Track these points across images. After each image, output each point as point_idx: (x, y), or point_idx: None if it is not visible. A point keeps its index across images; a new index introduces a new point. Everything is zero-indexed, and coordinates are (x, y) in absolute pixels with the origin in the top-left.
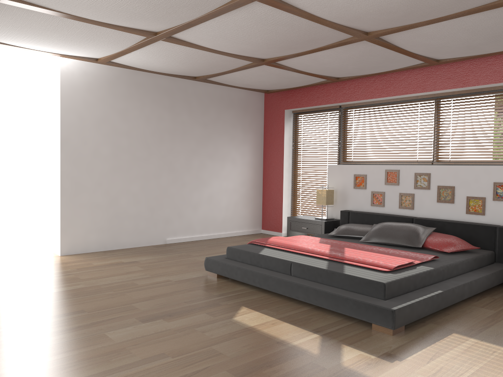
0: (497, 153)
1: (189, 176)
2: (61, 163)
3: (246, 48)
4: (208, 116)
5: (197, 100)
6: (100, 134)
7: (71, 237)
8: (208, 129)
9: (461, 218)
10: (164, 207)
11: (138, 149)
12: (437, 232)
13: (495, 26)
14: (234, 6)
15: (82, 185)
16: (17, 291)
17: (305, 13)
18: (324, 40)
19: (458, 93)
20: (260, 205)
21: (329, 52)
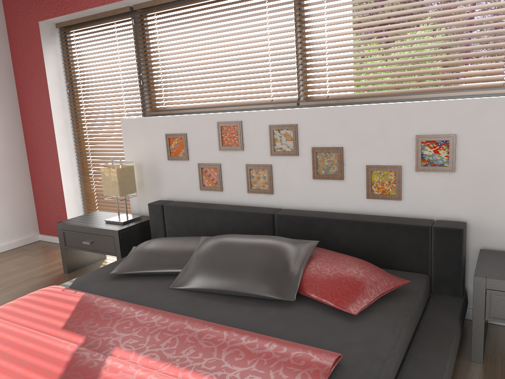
0: (413, 77)
1: None
2: None
3: None
4: None
5: None
6: None
7: None
8: None
9: (360, 207)
10: None
11: None
12: (319, 239)
13: None
14: None
15: None
16: None
17: None
18: None
19: None
20: (29, 195)
21: None
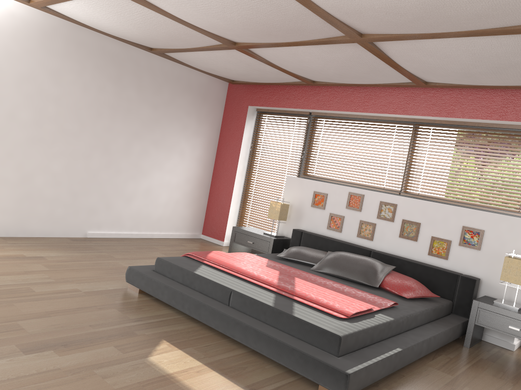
0: (470, 195)
1: (127, 162)
2: None
3: (218, 24)
4: (159, 97)
5: (149, 76)
6: (21, 94)
7: None
8: (157, 112)
9: (422, 259)
10: (90, 195)
11: (68, 121)
12: (395, 270)
13: (504, 56)
14: None
15: None
16: None
17: None
18: (311, 33)
19: (439, 122)
20: (204, 207)
21: (313, 49)
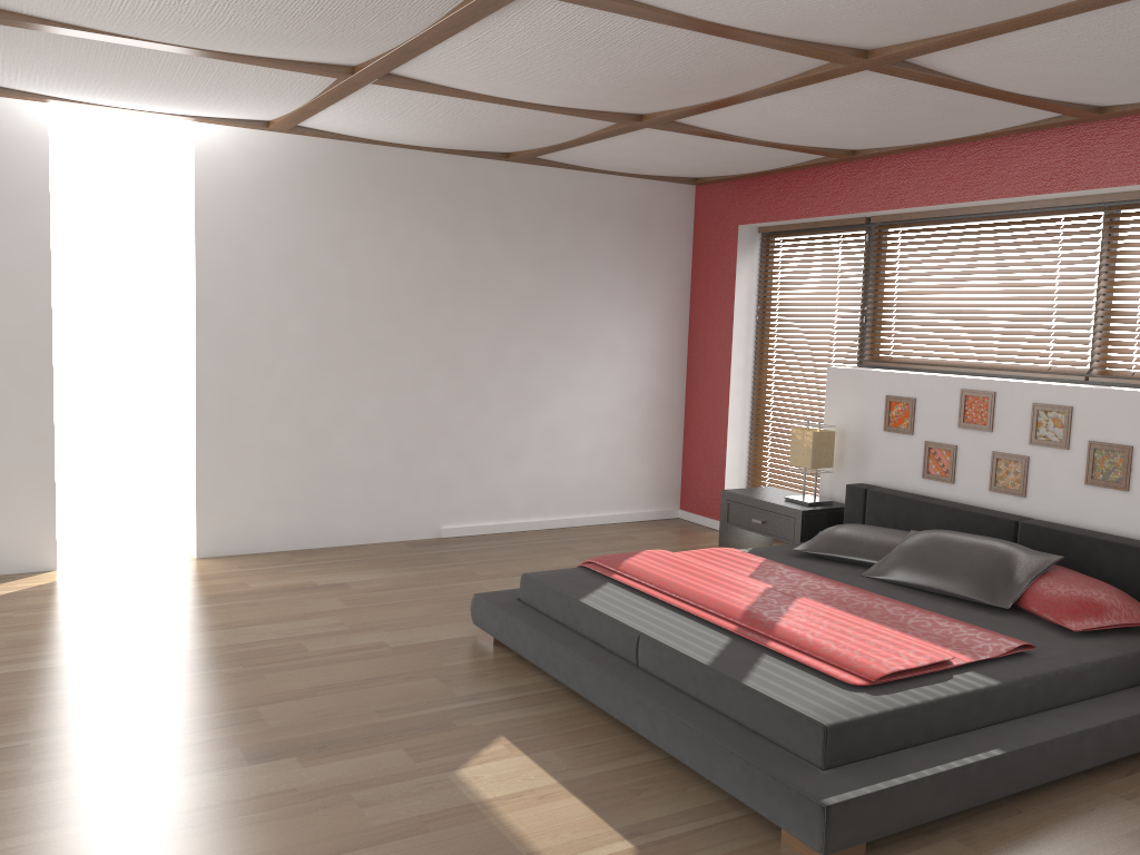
0: None
1: (500, 384)
2: (197, 356)
3: (575, 96)
4: (547, 243)
5: (521, 207)
6: (287, 290)
7: (221, 518)
8: (547, 273)
9: None
10: (436, 456)
11: (375, 324)
12: (1075, 564)
13: None
14: (483, 6)
15: (246, 404)
16: (49, 650)
17: (671, 16)
18: (761, 72)
19: None
20: (678, 452)
21: (791, 99)
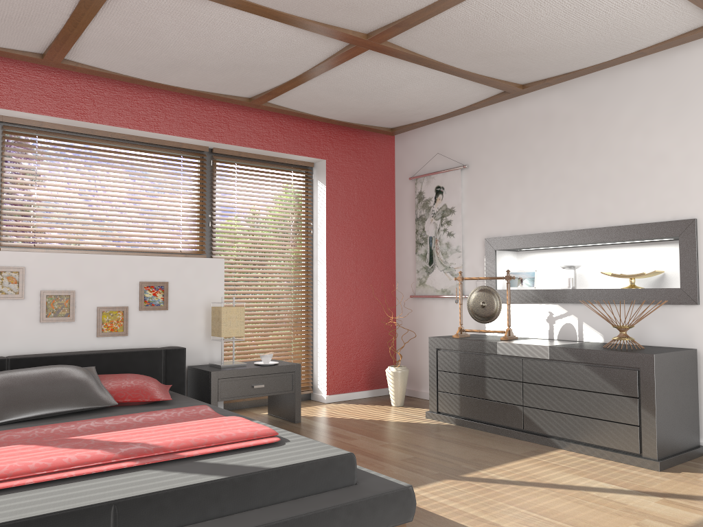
0: (117, 238)
1: None
2: None
3: None
4: None
5: None
6: None
7: None
8: None
9: (89, 346)
10: None
11: None
12: None
13: (267, 54)
14: None
15: None
16: None
17: None
18: None
19: (51, 126)
20: None
21: None
